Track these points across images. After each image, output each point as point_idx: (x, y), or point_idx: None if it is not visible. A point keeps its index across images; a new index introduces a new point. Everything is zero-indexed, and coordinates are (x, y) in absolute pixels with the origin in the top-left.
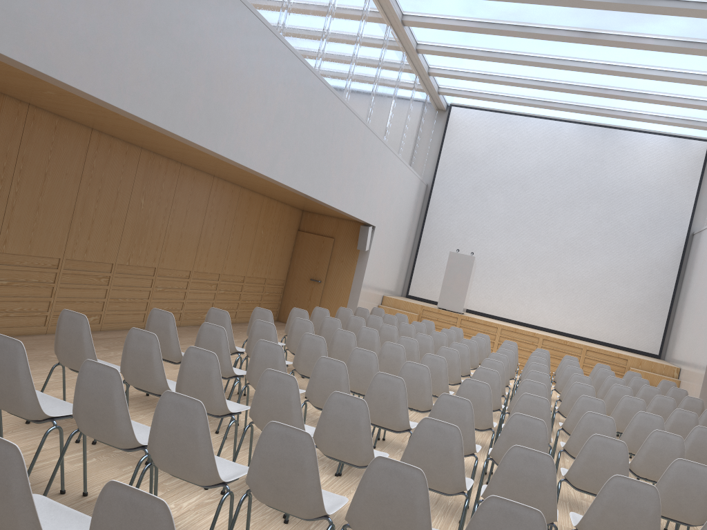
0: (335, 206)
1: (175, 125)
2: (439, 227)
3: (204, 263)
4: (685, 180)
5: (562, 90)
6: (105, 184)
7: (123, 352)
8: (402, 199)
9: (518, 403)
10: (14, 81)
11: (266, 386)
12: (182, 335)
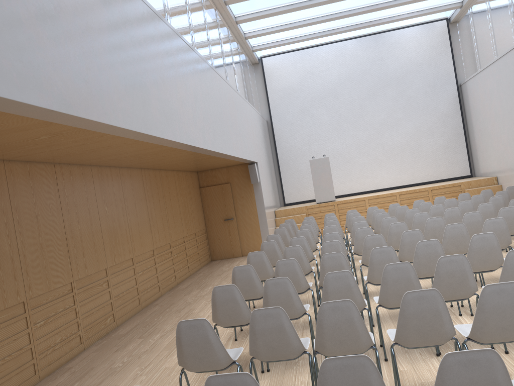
0: (238, 156)
1: (150, 128)
2: (288, 147)
3: (158, 239)
4: (441, 51)
5: (346, 16)
6: (78, 206)
7: (251, 336)
8: (261, 136)
9: None
10: (10, 138)
11: (411, 307)
12: (173, 301)
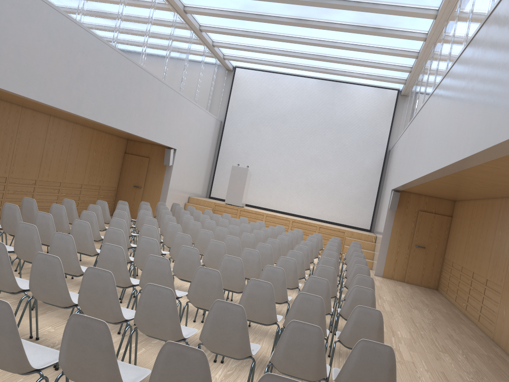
0: (137, 135)
1: None
2: (229, 150)
3: (46, 174)
4: (384, 115)
5: (298, 56)
6: None
7: None
8: (199, 131)
9: (208, 246)
10: None
11: (20, 232)
12: None
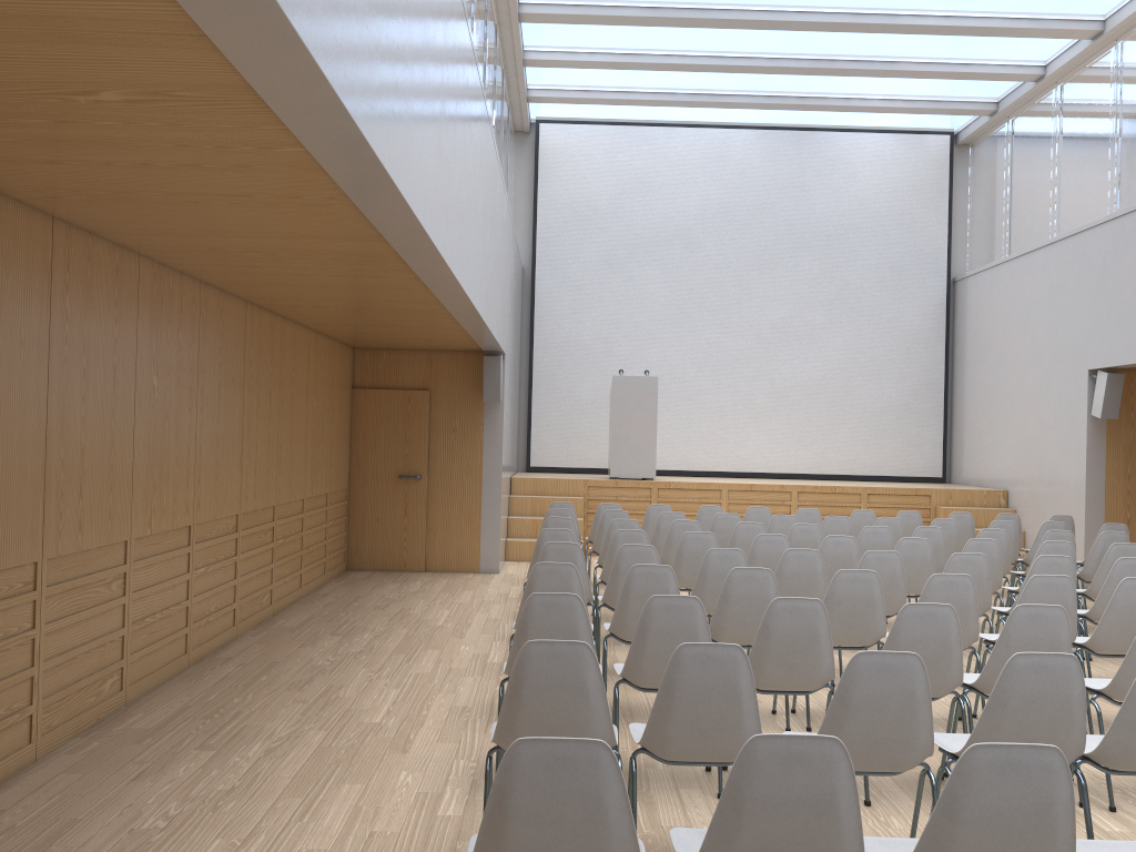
0: (488, 325)
1: (396, 166)
2: (561, 338)
3: (252, 491)
4: (929, 199)
5: (760, 69)
6: (92, 354)
7: (721, 814)
8: (514, 298)
9: None
10: (7, 66)
11: None
12: (272, 657)
